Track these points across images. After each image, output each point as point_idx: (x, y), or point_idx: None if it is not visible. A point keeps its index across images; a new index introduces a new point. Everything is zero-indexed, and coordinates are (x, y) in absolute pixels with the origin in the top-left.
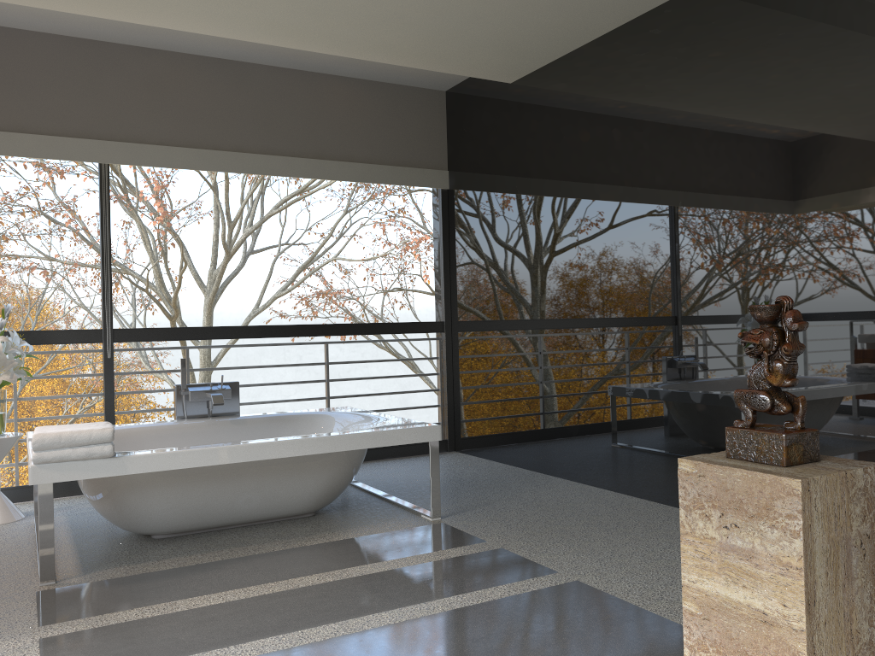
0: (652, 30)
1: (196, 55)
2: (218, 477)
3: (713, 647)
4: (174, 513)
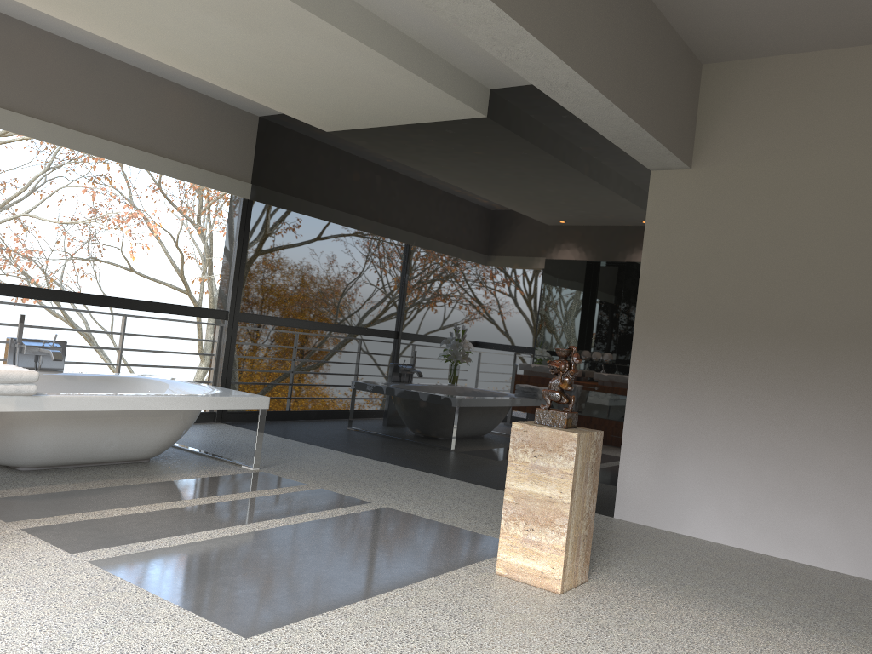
0: (453, 134)
1: (56, 35)
2: (95, 422)
3: (519, 517)
4: (51, 449)
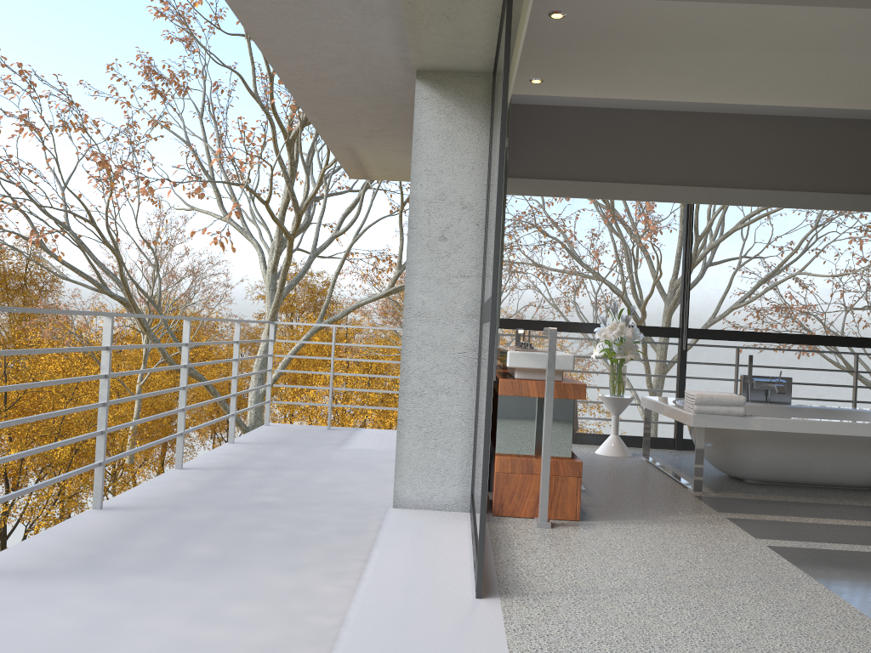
0: None
1: (765, 115)
2: (804, 444)
3: None
4: (768, 465)
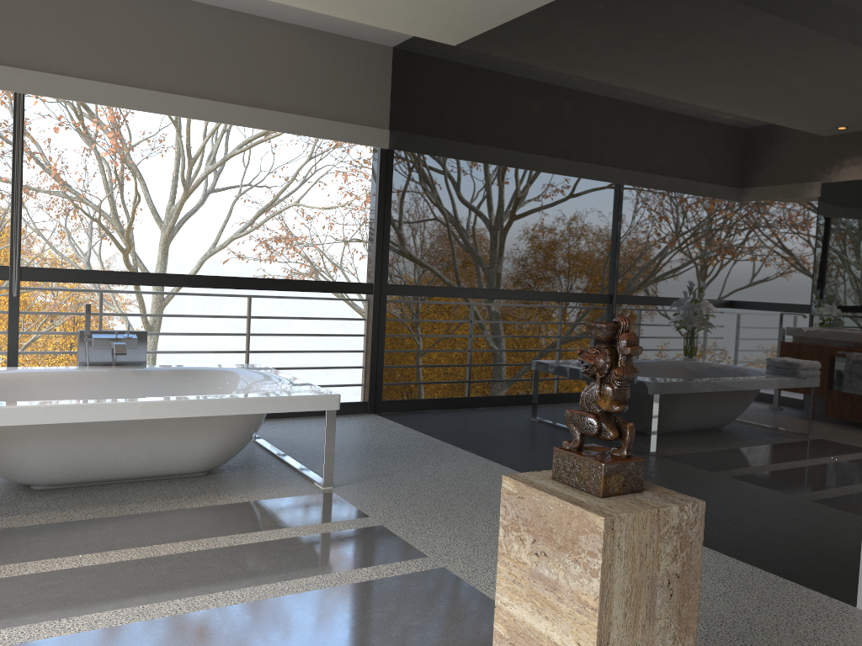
0: (591, 5)
1: None
2: (100, 433)
3: None
4: (53, 466)
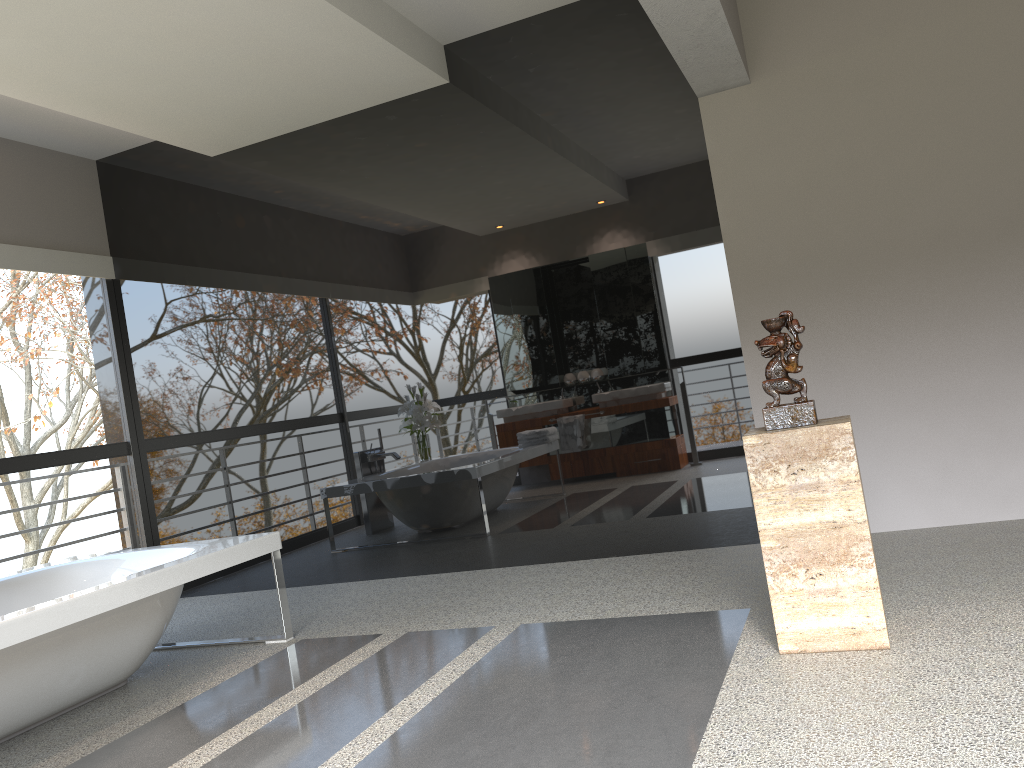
0: (407, 116)
1: None
2: (46, 650)
3: (794, 564)
4: None
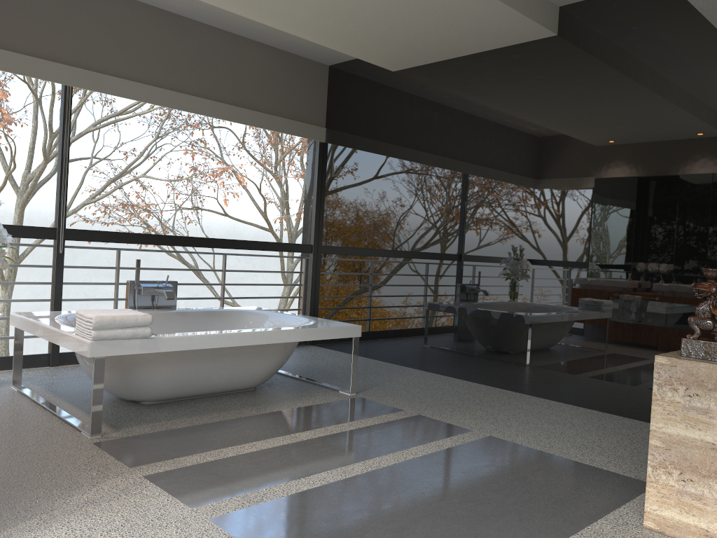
0: (521, 57)
1: (150, 5)
2: (205, 357)
3: (671, 465)
4: (169, 384)
